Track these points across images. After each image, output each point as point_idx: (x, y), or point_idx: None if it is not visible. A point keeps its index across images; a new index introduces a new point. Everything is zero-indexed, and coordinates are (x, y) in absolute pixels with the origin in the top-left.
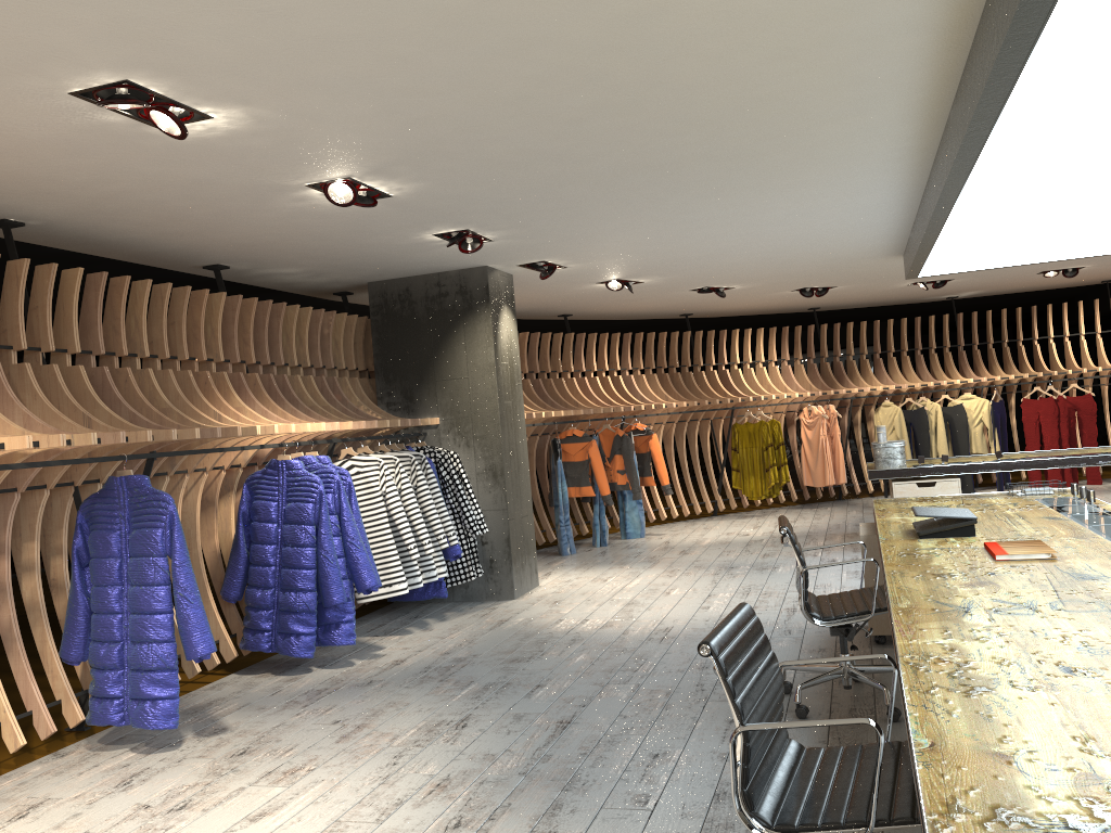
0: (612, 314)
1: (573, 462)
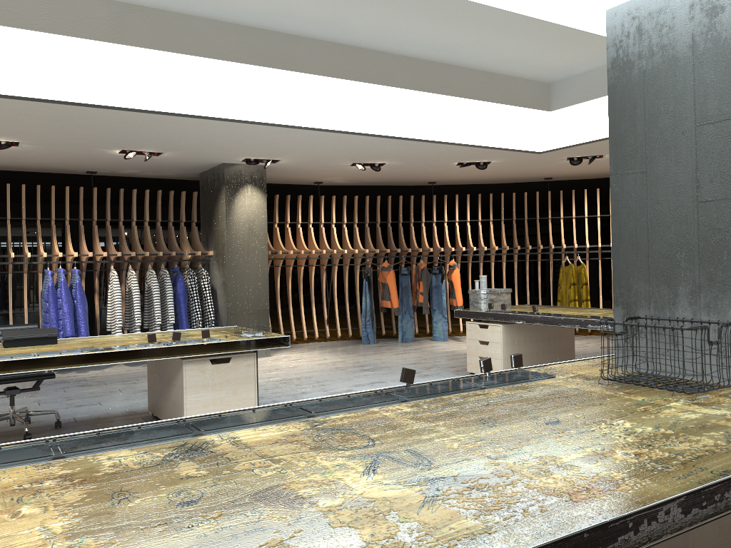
0: (472, 180)
1: (386, 284)
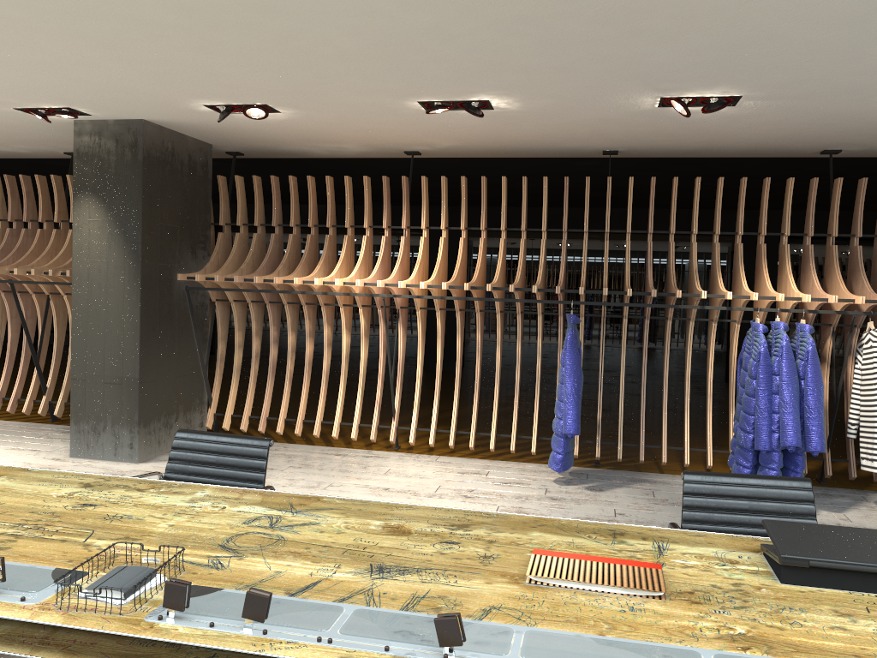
0: None
1: None
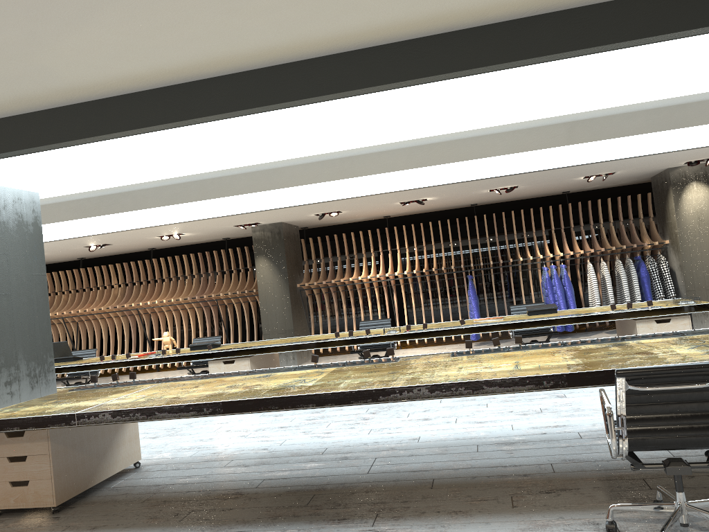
0: None
1: None
